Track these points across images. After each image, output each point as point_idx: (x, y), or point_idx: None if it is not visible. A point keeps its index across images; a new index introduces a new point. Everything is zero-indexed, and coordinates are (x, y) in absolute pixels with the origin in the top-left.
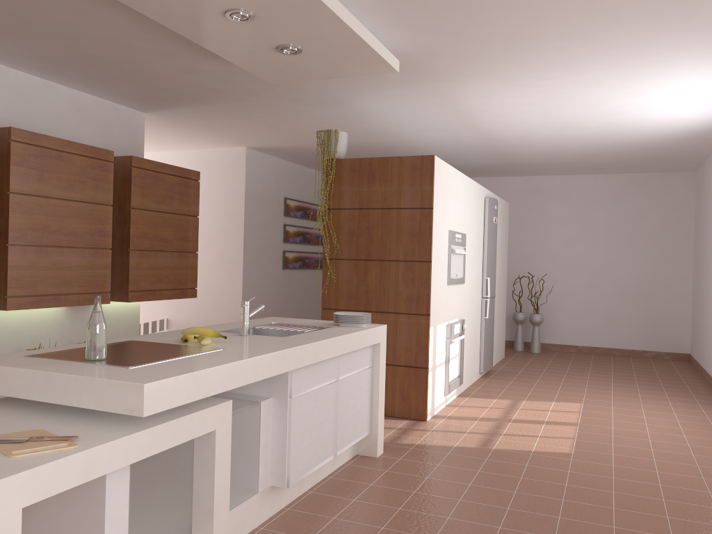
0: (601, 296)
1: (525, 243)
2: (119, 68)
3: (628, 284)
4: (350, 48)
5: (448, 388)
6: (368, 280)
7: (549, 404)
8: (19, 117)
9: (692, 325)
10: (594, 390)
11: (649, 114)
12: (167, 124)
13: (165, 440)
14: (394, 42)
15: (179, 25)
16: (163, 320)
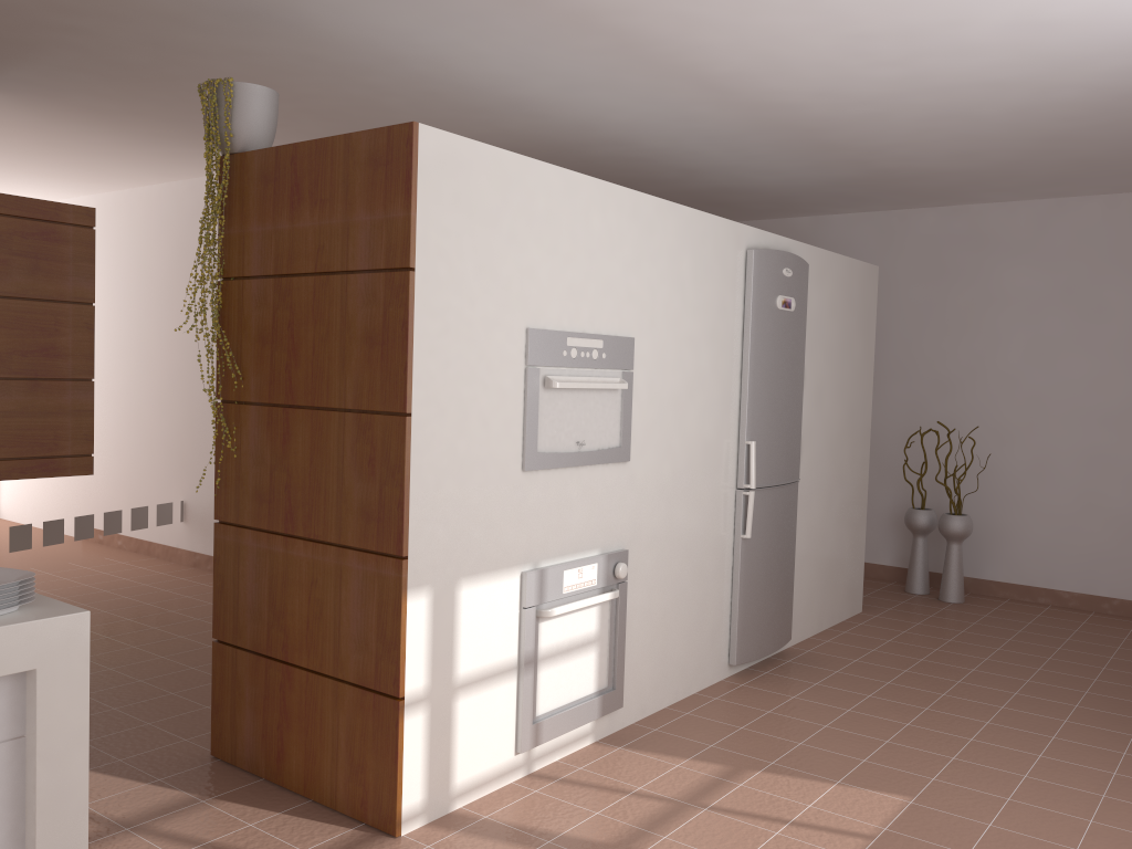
0: (1119, 480)
1: (943, 356)
2: None
3: None
4: None
5: (532, 732)
6: (290, 458)
7: (815, 793)
8: None
9: None
10: (994, 744)
11: None
12: (66, 115)
13: None
14: None
15: None
16: (171, 504)
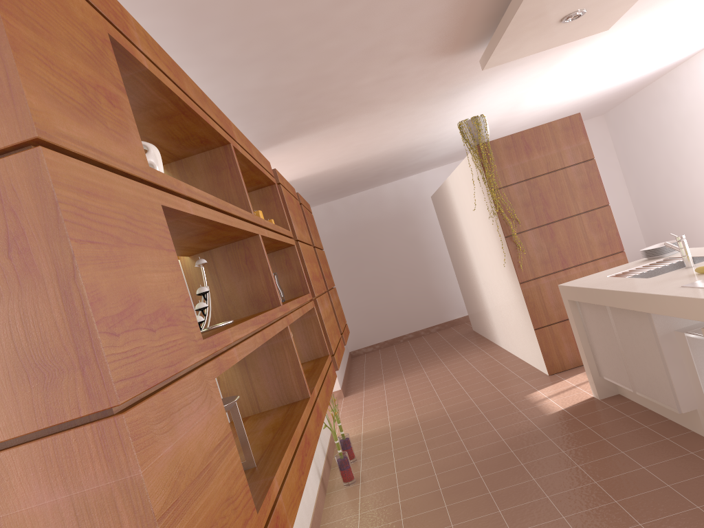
0: None
1: None
2: (321, 90)
3: None
4: (620, 5)
5: None
6: (557, 241)
7: None
8: None
9: (647, 234)
10: None
11: (663, 52)
12: None
13: None
14: None
15: None
16: None
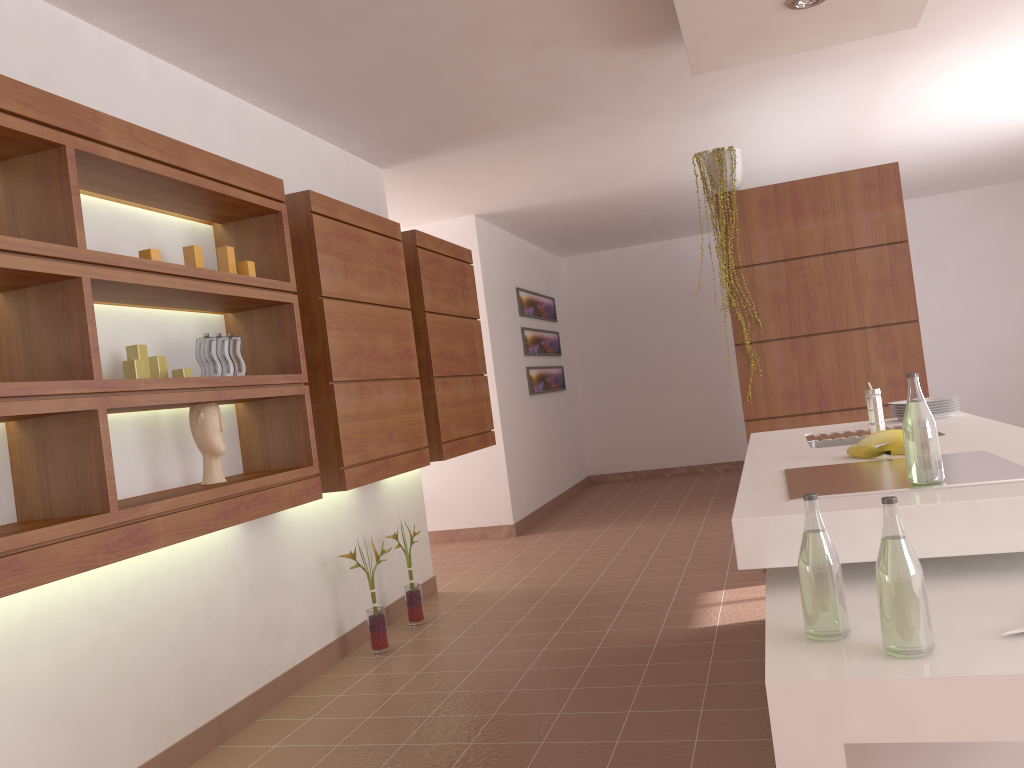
0: (971, 365)
1: None
2: (433, 83)
3: (1007, 341)
4: None
5: None
6: (817, 365)
7: None
8: None
9: None
10: None
11: None
12: (394, 187)
13: None
14: None
15: None
16: None
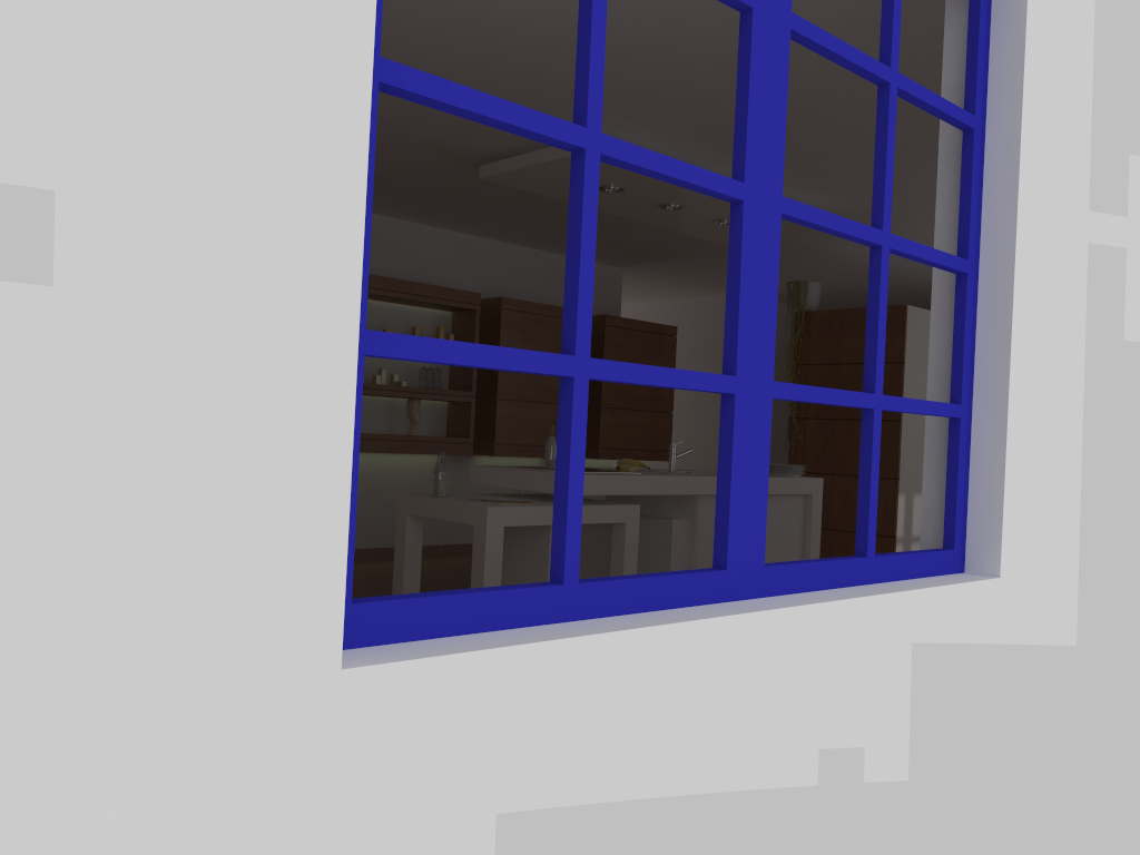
0: None
1: None
2: None
3: None
4: None
5: None
6: (835, 441)
7: None
8: (508, 285)
9: None
10: None
11: None
12: (647, 277)
13: (587, 517)
14: (830, 203)
15: (627, 214)
16: None
